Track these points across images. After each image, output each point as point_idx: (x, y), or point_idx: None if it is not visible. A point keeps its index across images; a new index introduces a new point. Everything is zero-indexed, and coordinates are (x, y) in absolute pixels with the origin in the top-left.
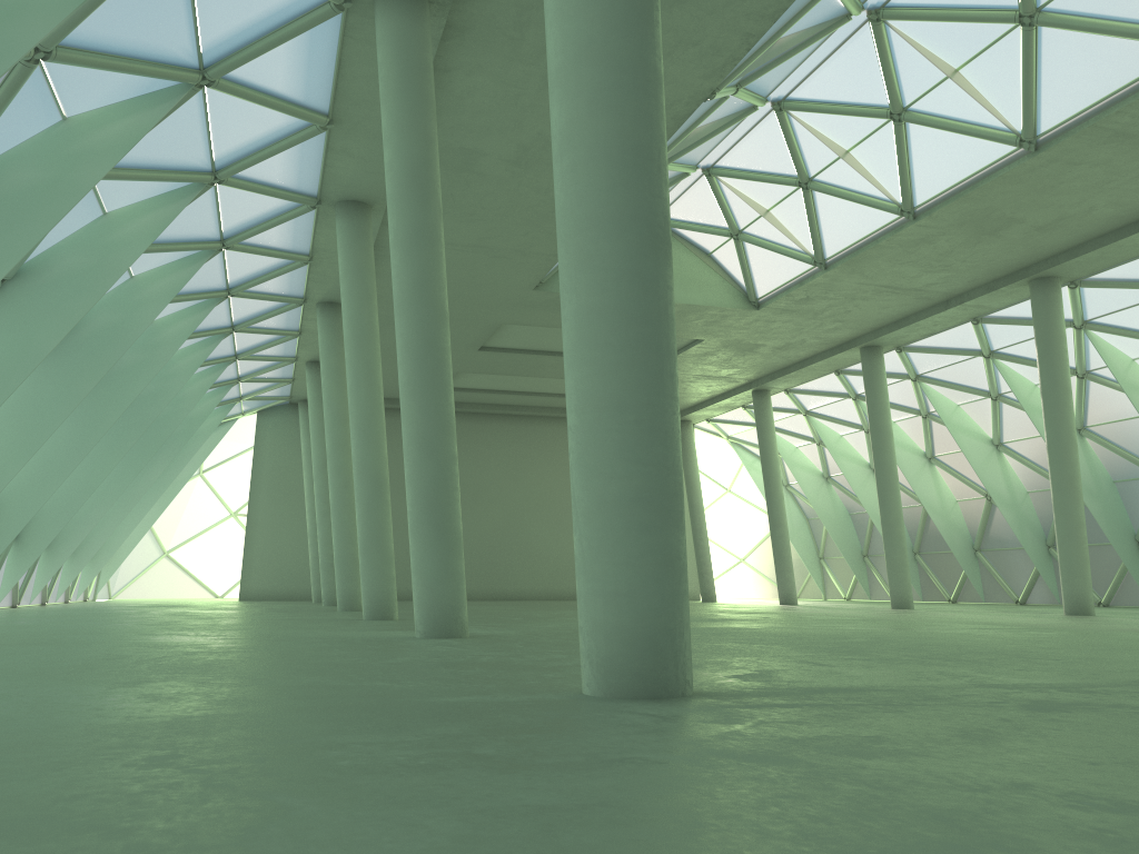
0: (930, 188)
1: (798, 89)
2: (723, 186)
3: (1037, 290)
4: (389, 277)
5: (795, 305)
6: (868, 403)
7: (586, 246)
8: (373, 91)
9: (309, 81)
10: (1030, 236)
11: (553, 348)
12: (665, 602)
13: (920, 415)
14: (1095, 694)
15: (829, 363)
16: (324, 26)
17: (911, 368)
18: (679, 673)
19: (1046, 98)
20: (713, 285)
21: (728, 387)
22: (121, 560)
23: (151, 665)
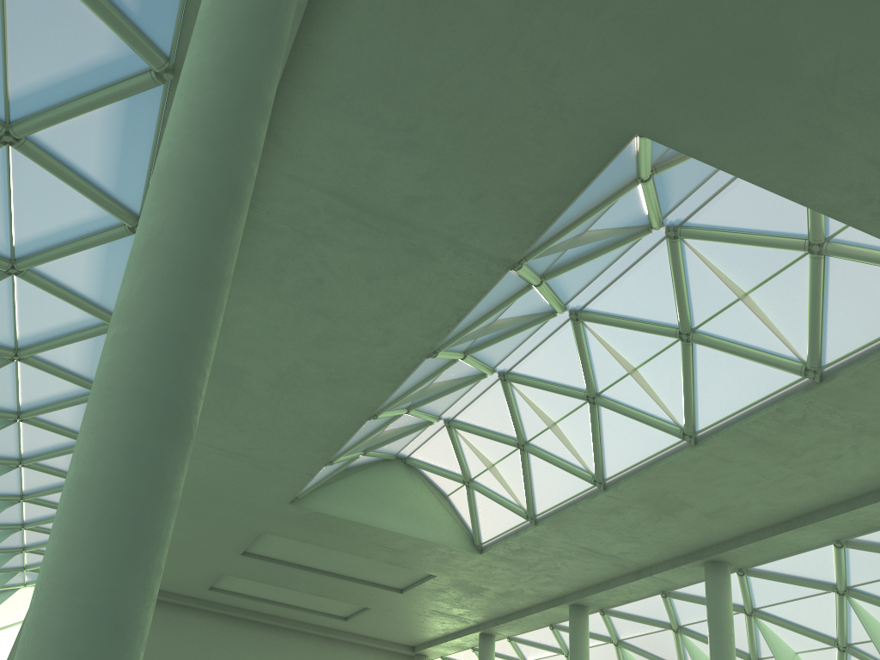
0: (617, 464)
1: (518, 365)
2: (460, 437)
3: (710, 572)
4: None
5: (512, 554)
6: (570, 659)
7: (99, 414)
8: None
9: (105, 286)
10: (701, 520)
11: (307, 563)
12: None
13: None
14: None
15: (544, 615)
16: (120, 242)
17: (613, 632)
18: None
19: (701, 401)
20: (445, 524)
21: (459, 626)
22: None
23: None
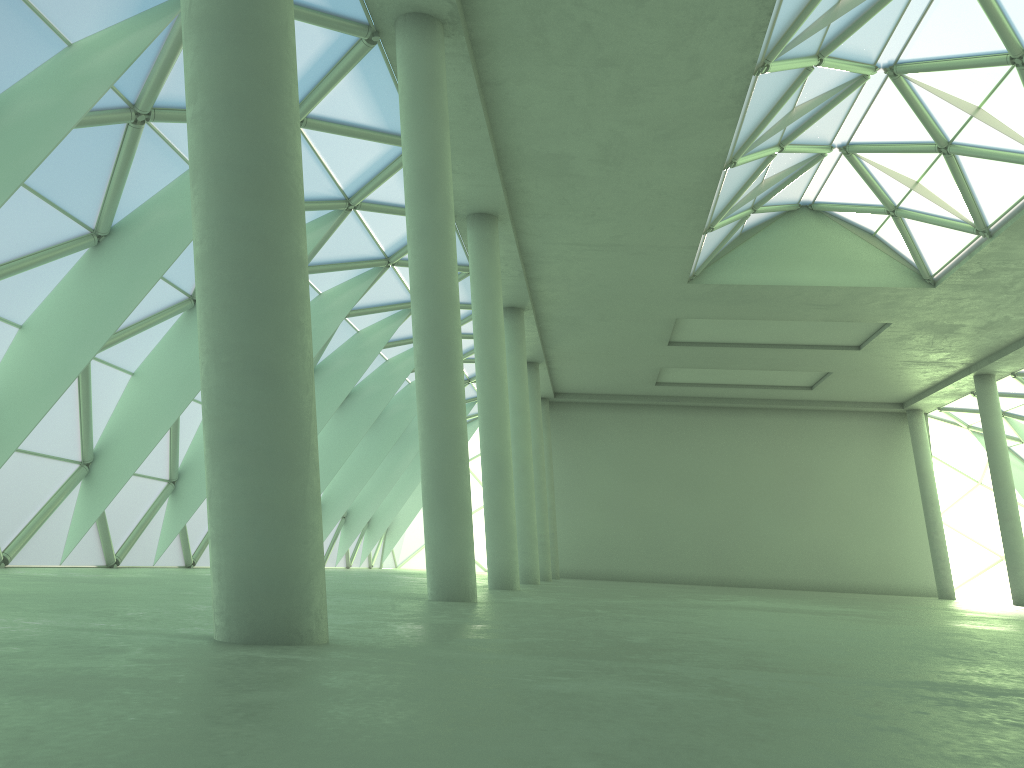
0: None
1: (906, 50)
2: (865, 162)
3: None
4: (552, 281)
5: (975, 279)
6: None
7: (194, 198)
8: None
9: (384, 111)
10: None
11: (740, 340)
12: (260, 545)
13: None
14: (741, 684)
15: None
16: (369, 60)
17: None
18: (278, 620)
19: None
20: (880, 265)
21: (946, 373)
22: (399, 535)
23: (75, 597)
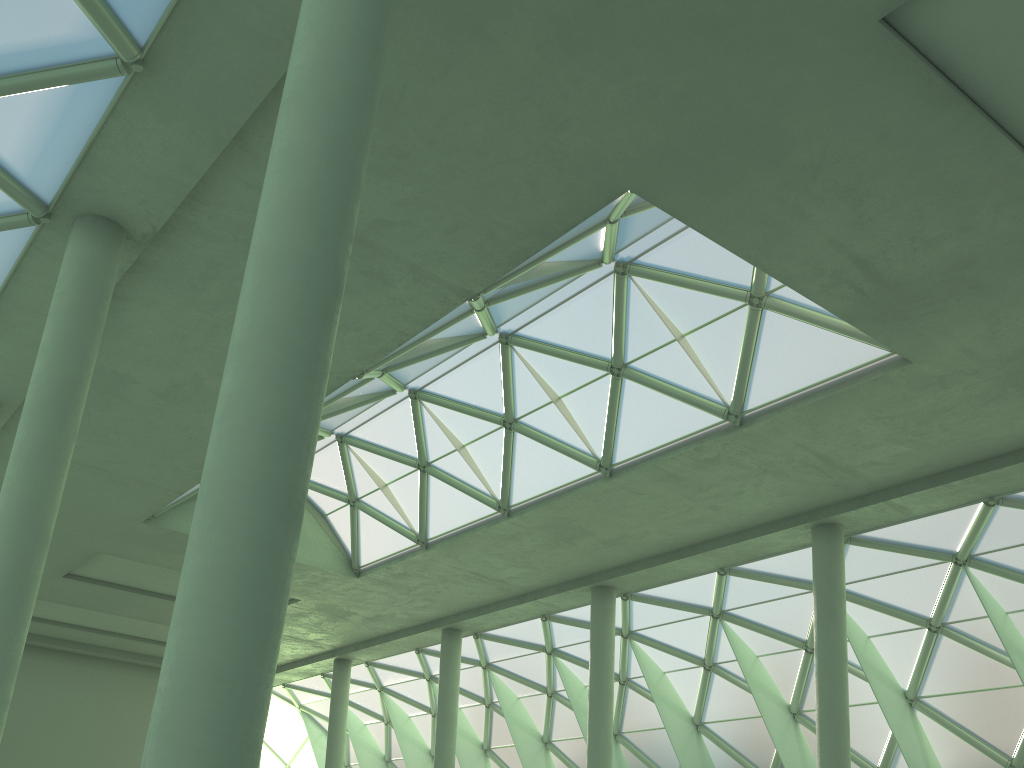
0: (525, 491)
1: (433, 384)
2: (352, 454)
3: (597, 597)
4: None
5: (393, 578)
6: (440, 685)
7: (225, 507)
8: (42, 300)
9: None
10: (597, 547)
11: (145, 586)
12: None
13: (484, 703)
14: None
15: (412, 639)
16: (14, 231)
17: (484, 655)
18: None
19: (622, 435)
20: (322, 546)
21: (312, 652)
22: None
23: None
